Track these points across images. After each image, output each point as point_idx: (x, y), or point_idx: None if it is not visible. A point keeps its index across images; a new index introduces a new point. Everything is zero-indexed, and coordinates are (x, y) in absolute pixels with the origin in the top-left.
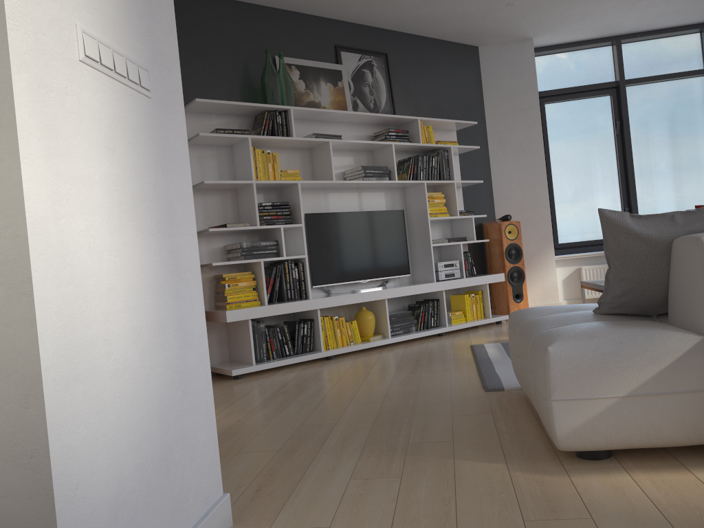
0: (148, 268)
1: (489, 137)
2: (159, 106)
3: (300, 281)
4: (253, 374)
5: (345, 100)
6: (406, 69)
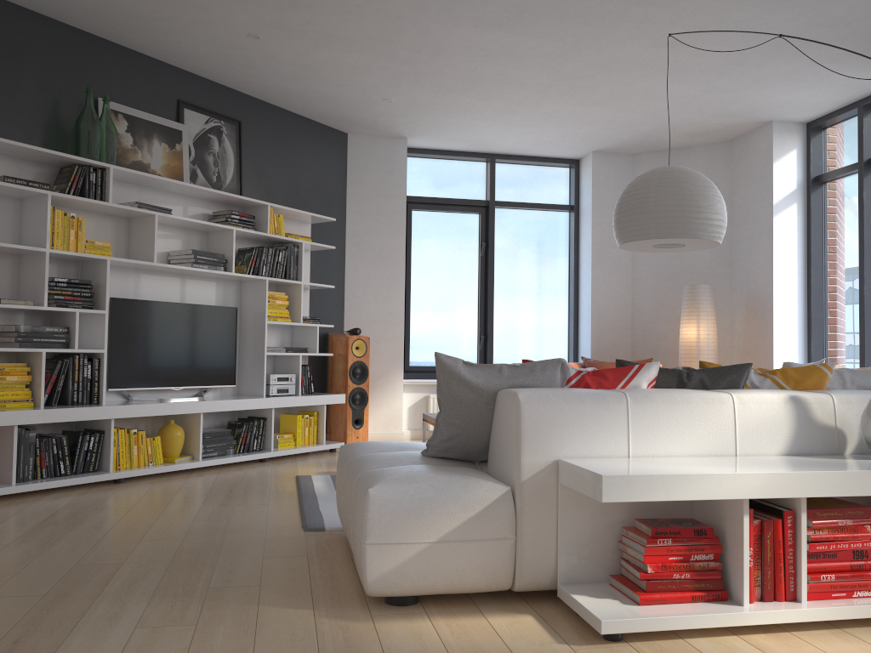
0: None
1: (348, 237)
2: None
3: (92, 381)
4: (10, 496)
5: (182, 166)
6: (262, 144)
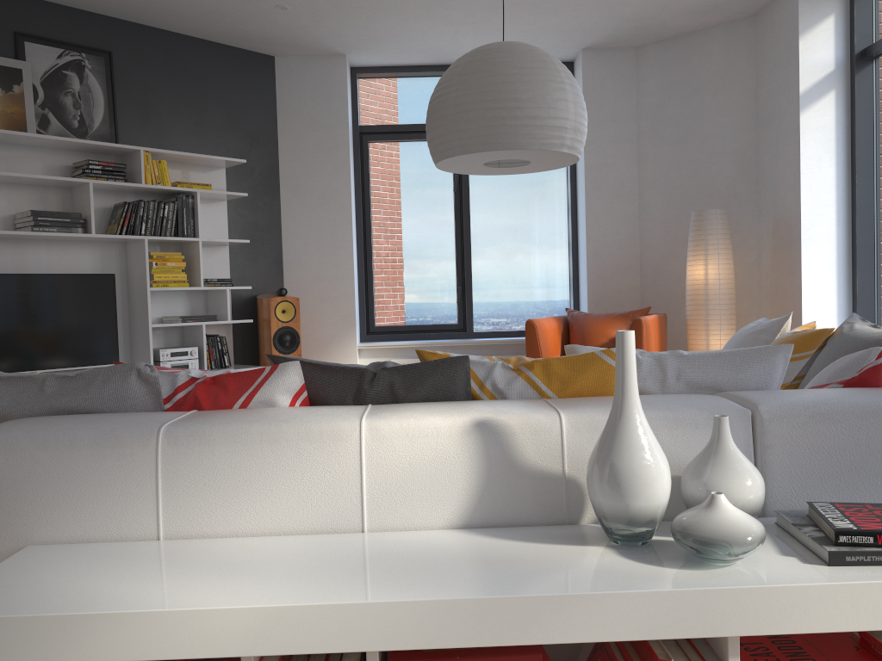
0: None
1: (283, 181)
2: None
3: None
4: None
5: (24, 112)
6: (146, 77)
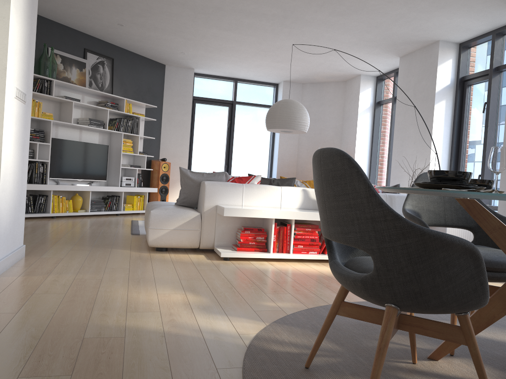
0: (18, 161)
1: (163, 115)
2: (26, 106)
3: (43, 174)
4: None
5: (85, 79)
6: (123, 69)
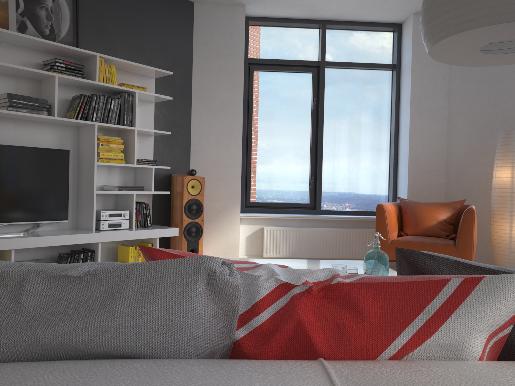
0: None
1: (194, 92)
2: None
3: None
4: None
5: (7, 17)
6: (102, 4)
